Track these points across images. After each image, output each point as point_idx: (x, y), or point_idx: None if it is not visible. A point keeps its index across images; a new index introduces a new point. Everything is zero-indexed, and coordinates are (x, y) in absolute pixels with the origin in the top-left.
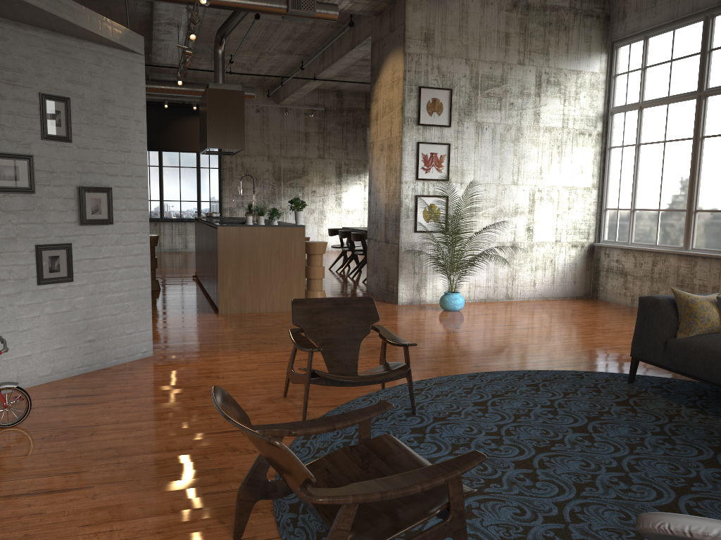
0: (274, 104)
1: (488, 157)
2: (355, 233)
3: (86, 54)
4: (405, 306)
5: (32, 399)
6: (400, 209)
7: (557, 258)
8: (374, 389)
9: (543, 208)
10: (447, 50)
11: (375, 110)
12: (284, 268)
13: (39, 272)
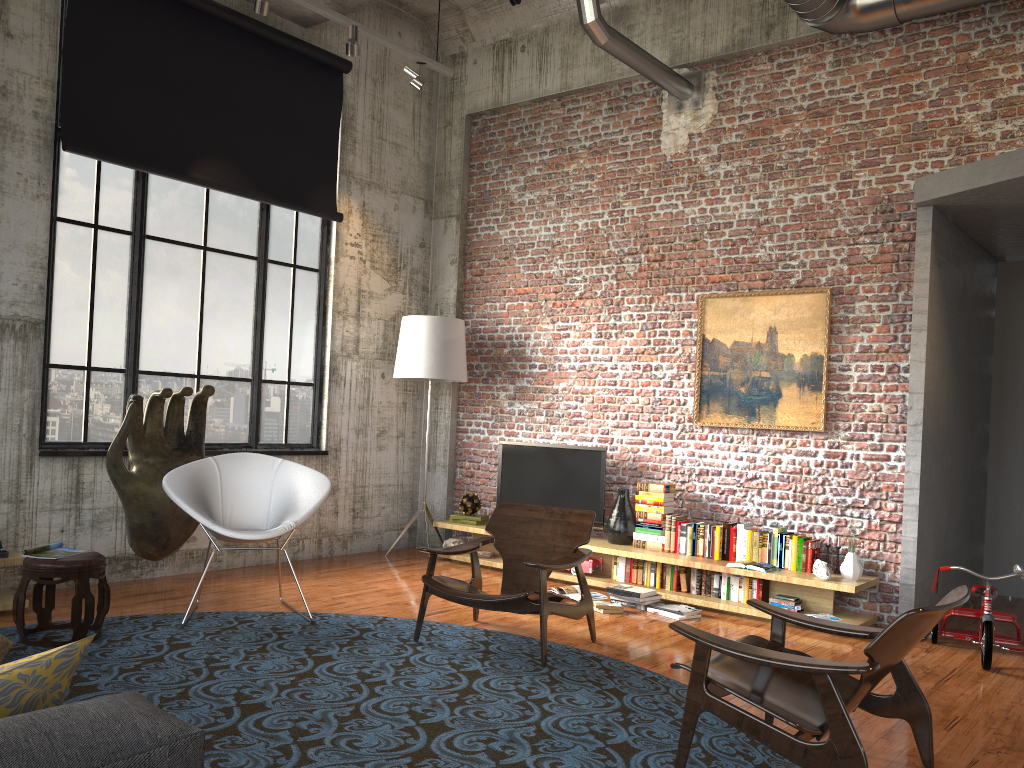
0: None
1: None
2: None
3: None
4: None
5: None
6: None
7: None
8: None
9: None
10: None
11: None
12: None
13: None
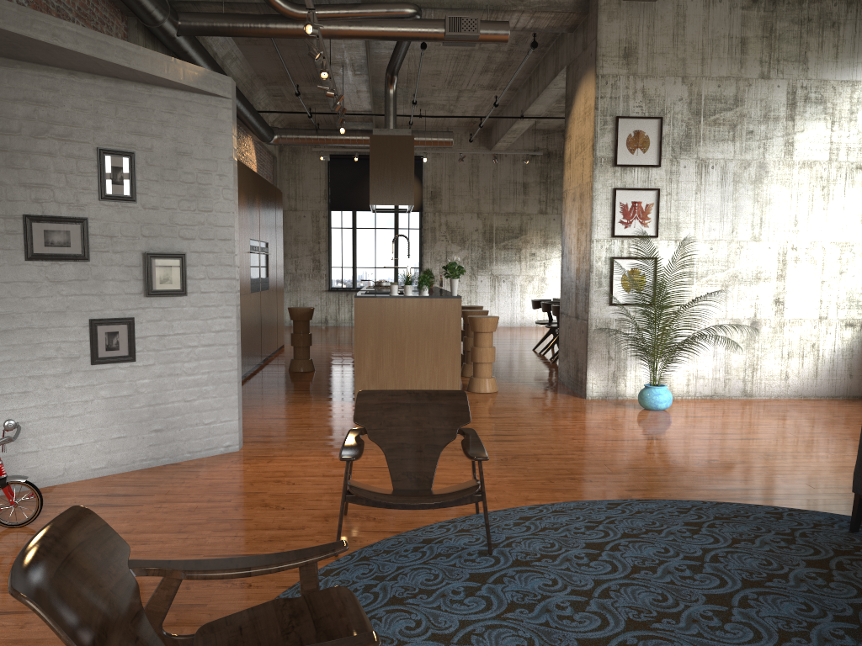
0: (486, 150)
1: (716, 205)
2: (554, 306)
3: (156, 101)
4: (595, 402)
5: (69, 495)
6: (590, 275)
7: (822, 341)
8: (465, 513)
9: (799, 272)
10: (655, 67)
11: (568, 150)
12: (434, 349)
13: (93, 350)
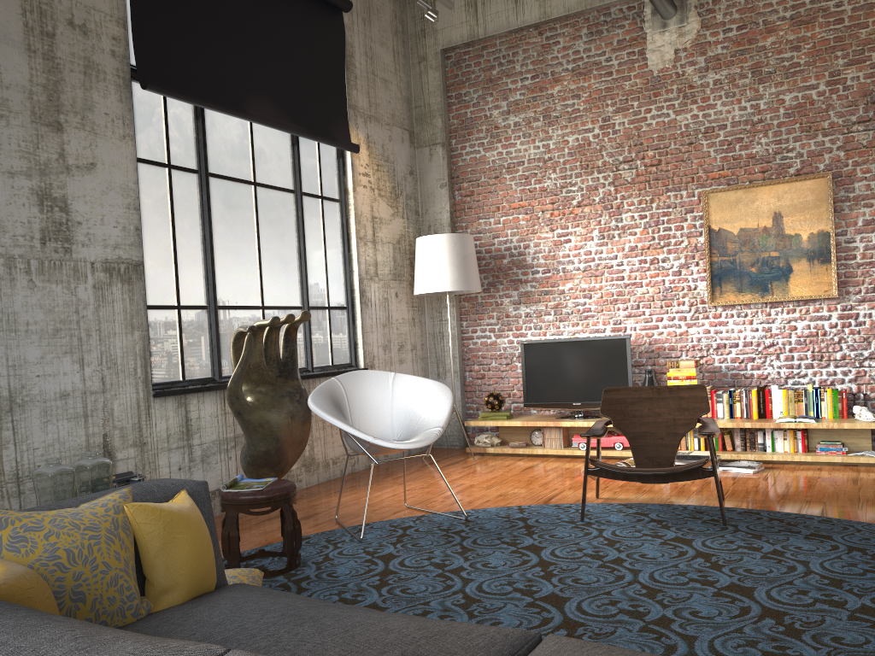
0: None
1: None
2: None
3: None
4: None
5: None
6: None
7: None
8: None
9: None
10: None
11: None
12: None
13: None
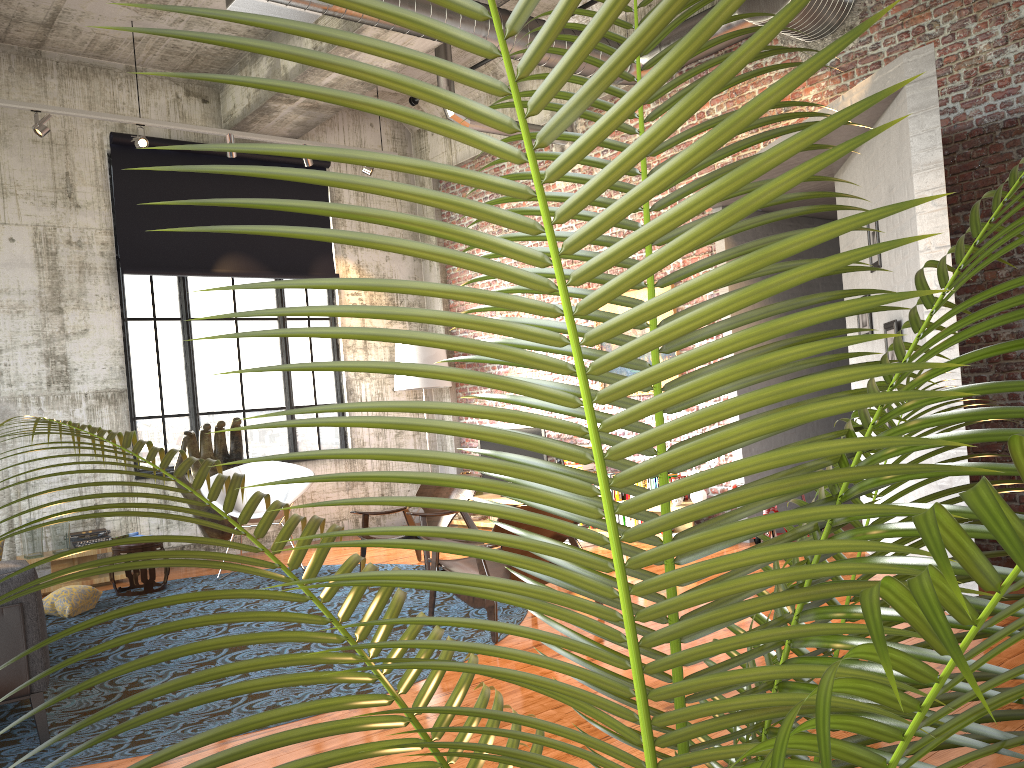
0: None
1: None
2: None
3: (878, 140)
4: None
5: None
6: None
7: None
8: (507, 641)
9: None
10: None
11: None
12: None
13: None
